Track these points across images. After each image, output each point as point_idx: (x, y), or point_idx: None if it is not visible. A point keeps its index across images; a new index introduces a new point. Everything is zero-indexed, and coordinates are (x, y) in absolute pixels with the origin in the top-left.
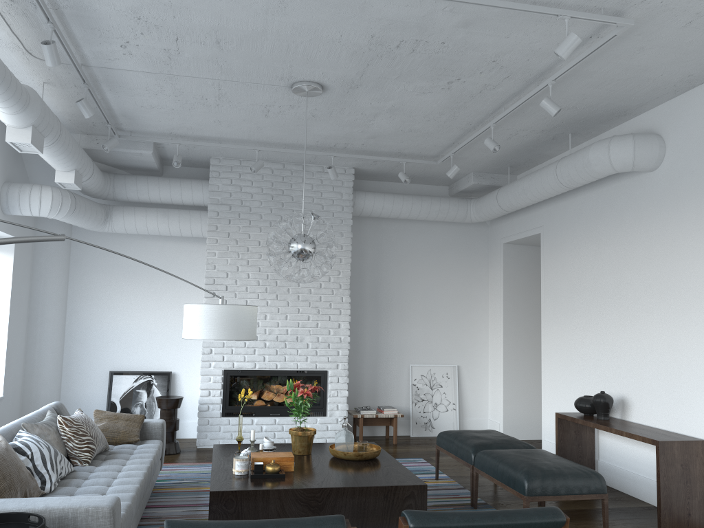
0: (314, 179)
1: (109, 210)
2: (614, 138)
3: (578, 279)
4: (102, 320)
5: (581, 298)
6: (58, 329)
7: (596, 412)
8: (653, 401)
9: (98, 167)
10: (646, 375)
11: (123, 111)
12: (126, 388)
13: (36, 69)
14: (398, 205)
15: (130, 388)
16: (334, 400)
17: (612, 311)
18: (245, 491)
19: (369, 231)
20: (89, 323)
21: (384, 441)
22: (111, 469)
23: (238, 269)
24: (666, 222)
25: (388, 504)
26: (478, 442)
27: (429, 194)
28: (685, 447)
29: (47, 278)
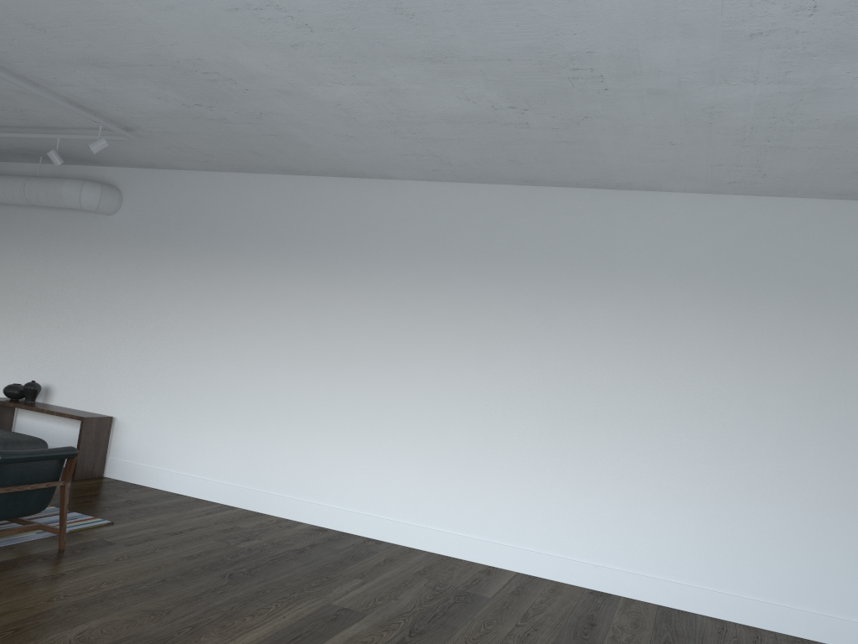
0: None
1: None
2: (87, 183)
3: (19, 282)
4: None
5: (20, 299)
6: None
7: (23, 398)
8: (75, 389)
9: None
10: (73, 369)
11: None
12: None
13: None
14: None
15: None
16: None
17: (51, 316)
18: None
19: None
20: None
21: None
22: None
23: None
24: (112, 258)
25: None
26: None
27: None
28: (100, 421)
29: None
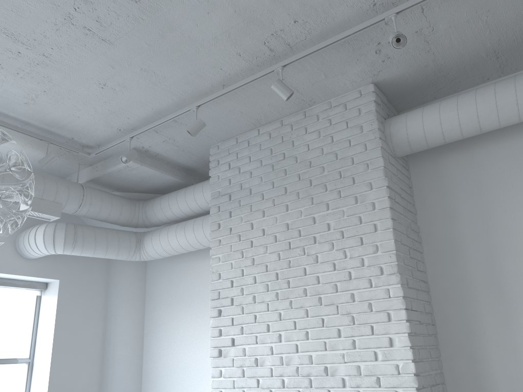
0: (319, 122)
1: (142, 236)
2: None
3: None
4: (167, 357)
5: None
6: (131, 370)
7: None
8: None
9: (140, 197)
10: None
11: (35, 119)
12: None
13: None
14: (467, 108)
15: None
16: None
17: None
18: None
19: (456, 173)
20: (158, 361)
21: None
22: None
23: (243, 273)
24: None
25: None
26: None
27: None
28: None
29: (117, 316)
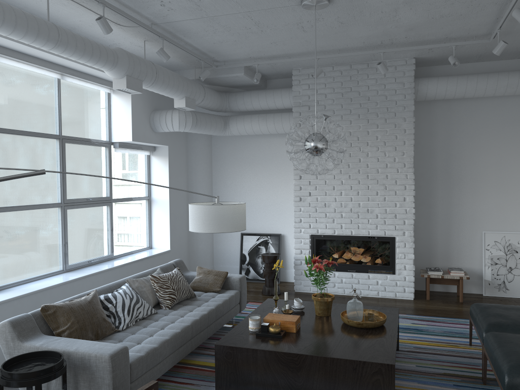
0: (377, 73)
1: (227, 120)
2: None
3: None
4: (234, 197)
5: None
6: None
7: None
8: None
9: (219, 89)
10: None
11: (206, 48)
12: (251, 244)
13: (132, 33)
14: (462, 86)
15: (254, 244)
16: (401, 262)
17: None
18: (239, 348)
19: (439, 112)
20: (226, 199)
21: (453, 298)
22: (178, 314)
23: None
24: None
25: (356, 375)
26: (495, 321)
27: (502, 70)
28: None
29: (196, 170)
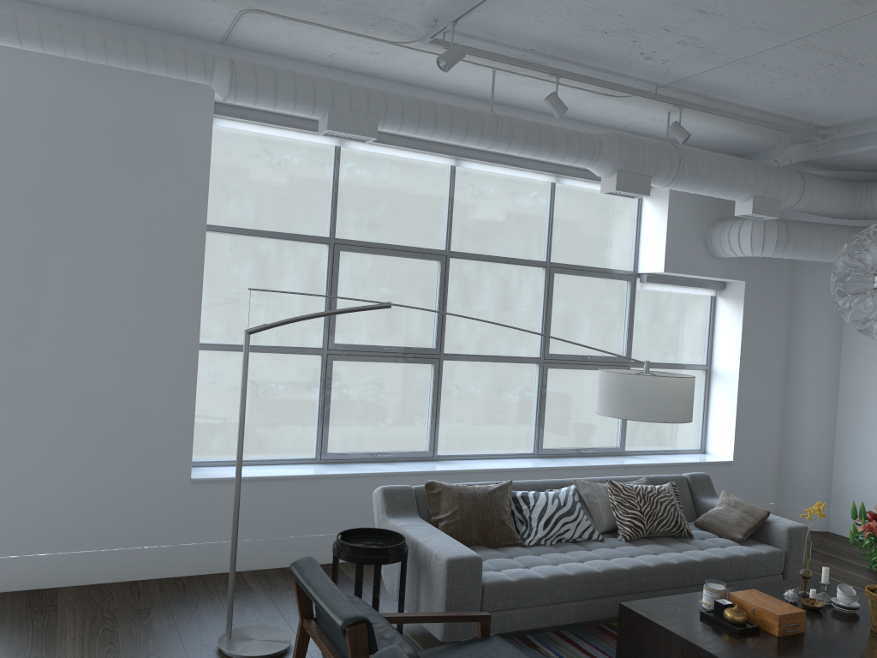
0: None
1: None
2: None
3: None
4: None
5: None
6: (824, 392)
7: None
8: None
9: (856, 177)
10: None
11: (782, 109)
12: None
13: (641, 104)
14: None
15: None
16: None
17: None
18: (649, 621)
19: None
20: (865, 387)
21: None
22: (628, 552)
23: None
24: None
25: None
26: None
27: None
28: None
29: (806, 327)
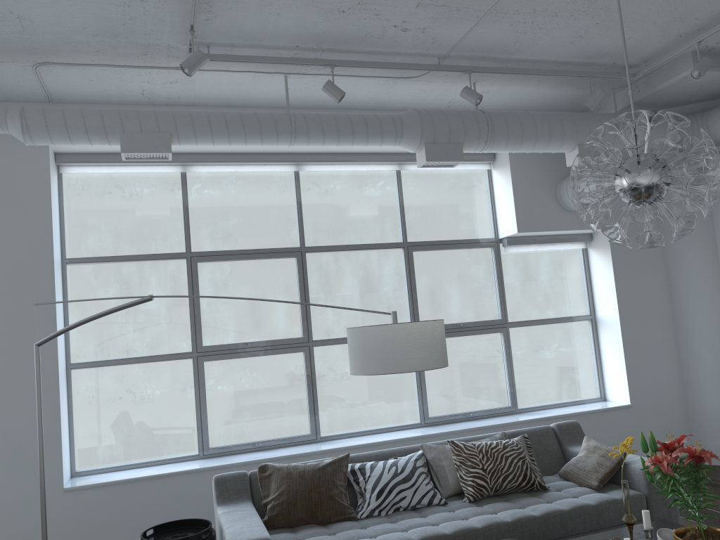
0: None
1: None
2: None
3: None
4: None
5: None
6: (713, 323)
7: None
8: None
9: (692, 109)
10: None
11: (575, 56)
12: None
13: (442, 80)
14: None
15: None
16: None
17: None
18: None
19: None
20: None
21: None
22: (463, 514)
23: None
24: None
25: None
26: None
27: None
28: None
29: (682, 262)
